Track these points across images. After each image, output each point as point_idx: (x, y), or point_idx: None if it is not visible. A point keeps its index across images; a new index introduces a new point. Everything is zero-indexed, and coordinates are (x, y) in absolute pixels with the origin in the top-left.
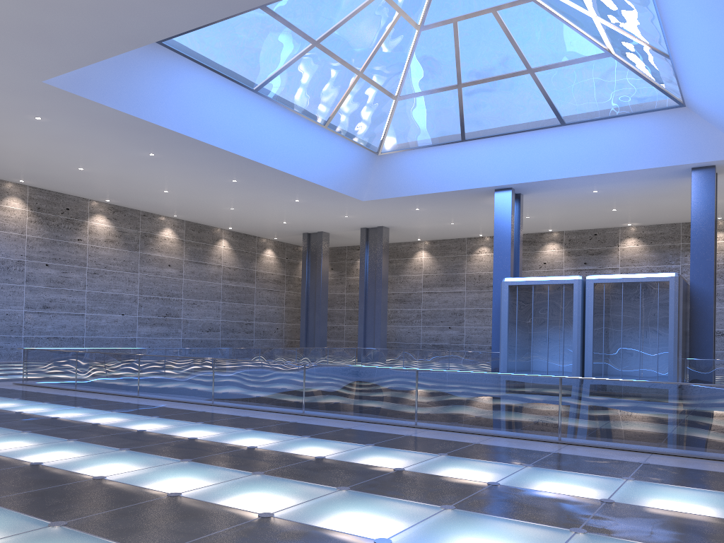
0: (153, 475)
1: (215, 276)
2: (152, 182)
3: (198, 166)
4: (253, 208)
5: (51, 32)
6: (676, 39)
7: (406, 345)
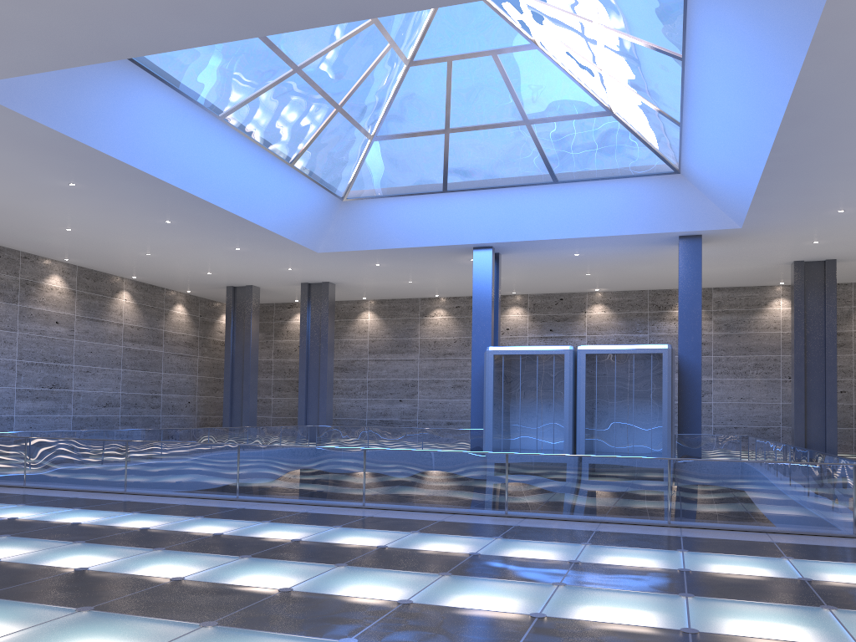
0: (340, 583)
1: (115, 336)
2: (55, 217)
3: (128, 202)
4: (177, 254)
5: (8, 29)
6: (694, 108)
7: (348, 421)
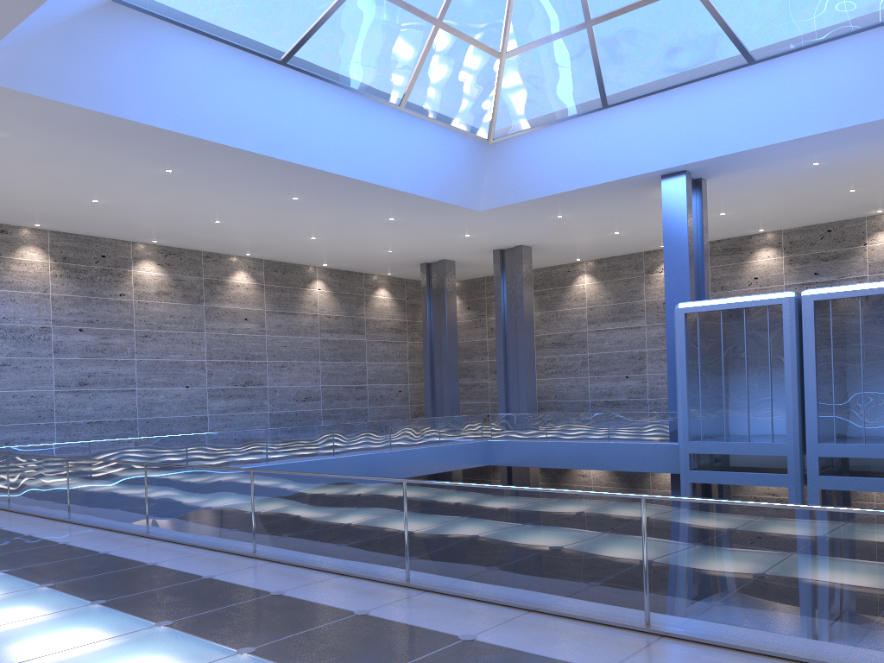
0: None
1: (310, 328)
2: (192, 210)
3: (237, 182)
4: (340, 235)
5: None
6: None
7: (569, 404)
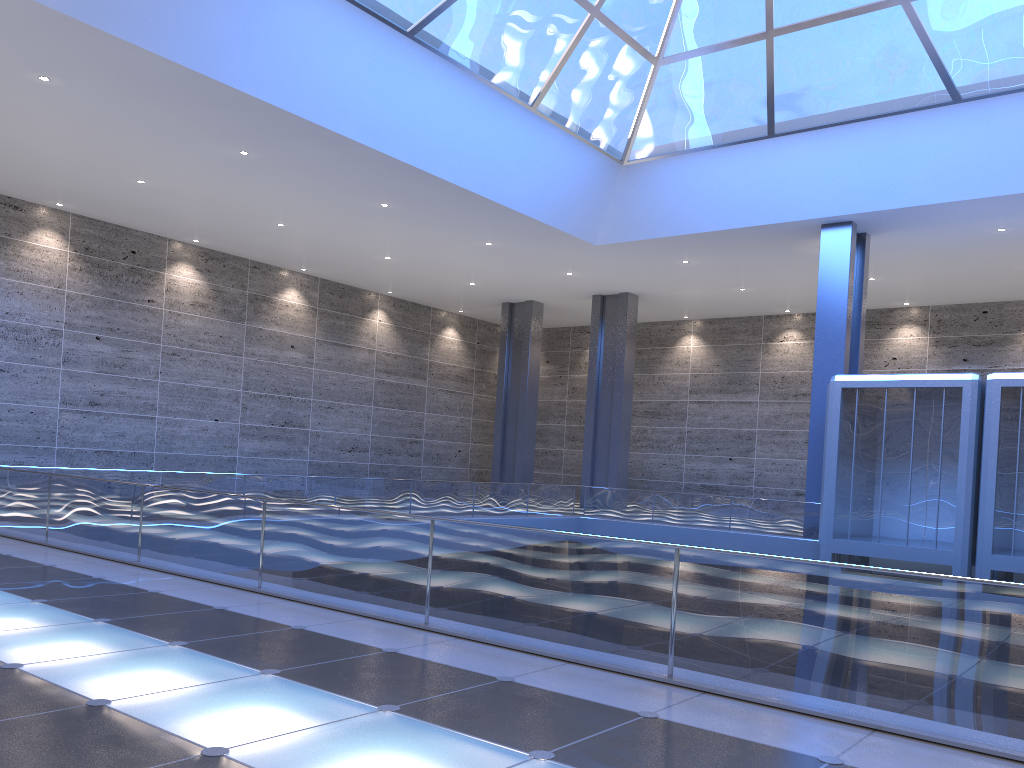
0: None
1: (365, 366)
2: (256, 207)
3: (322, 176)
4: (420, 257)
5: None
6: None
7: (659, 484)
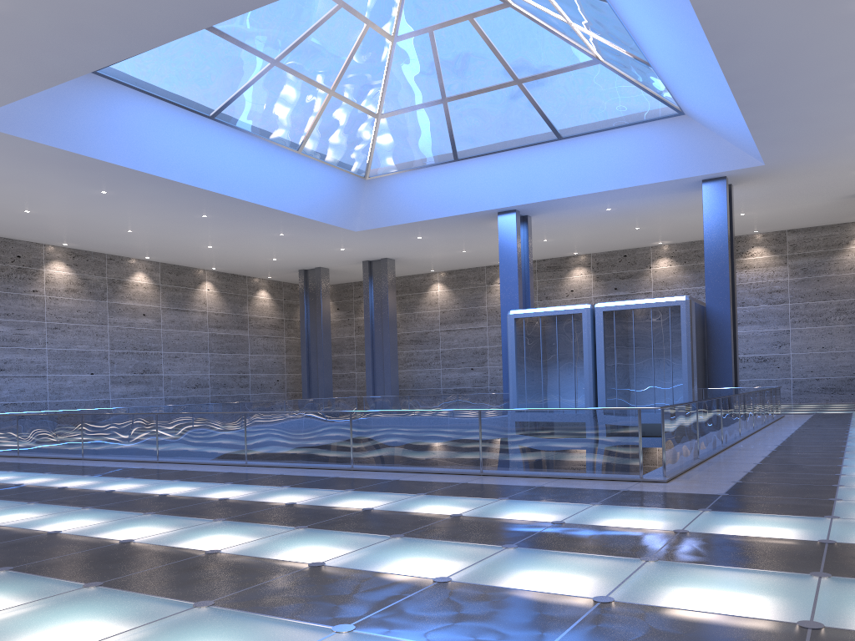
0: (46, 520)
1: (200, 324)
2: (111, 221)
3: (159, 202)
4: (234, 245)
5: None
6: (648, 47)
7: (425, 391)
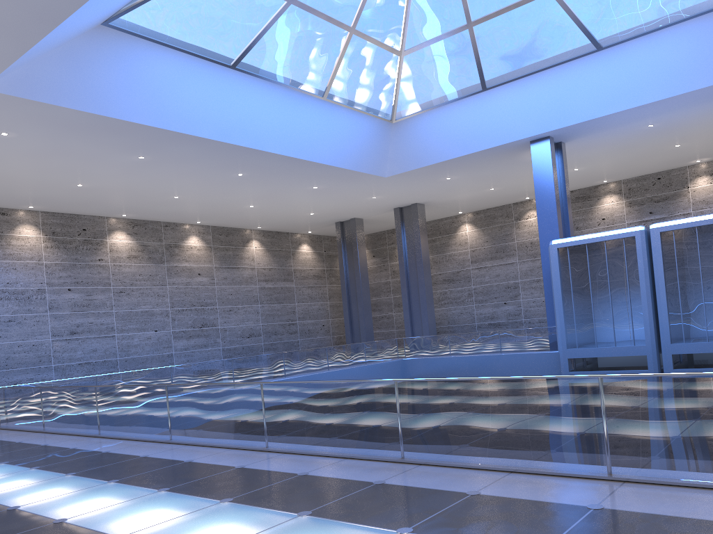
0: None
1: (250, 279)
2: (157, 188)
3: (195, 163)
4: (273, 202)
5: None
6: None
7: (460, 327)
